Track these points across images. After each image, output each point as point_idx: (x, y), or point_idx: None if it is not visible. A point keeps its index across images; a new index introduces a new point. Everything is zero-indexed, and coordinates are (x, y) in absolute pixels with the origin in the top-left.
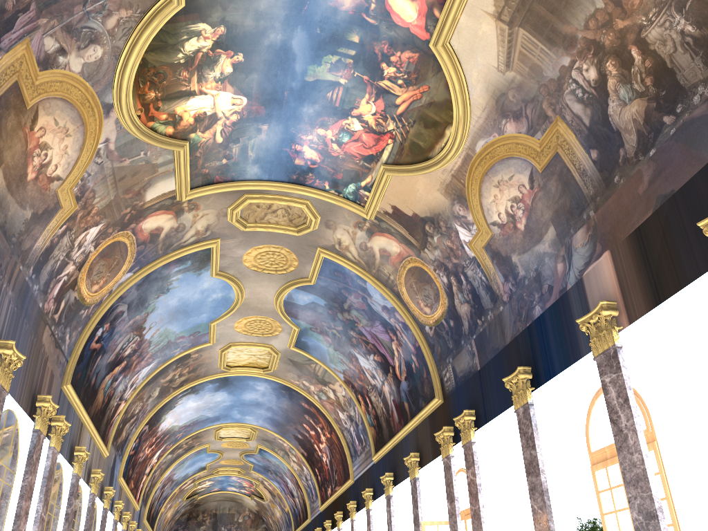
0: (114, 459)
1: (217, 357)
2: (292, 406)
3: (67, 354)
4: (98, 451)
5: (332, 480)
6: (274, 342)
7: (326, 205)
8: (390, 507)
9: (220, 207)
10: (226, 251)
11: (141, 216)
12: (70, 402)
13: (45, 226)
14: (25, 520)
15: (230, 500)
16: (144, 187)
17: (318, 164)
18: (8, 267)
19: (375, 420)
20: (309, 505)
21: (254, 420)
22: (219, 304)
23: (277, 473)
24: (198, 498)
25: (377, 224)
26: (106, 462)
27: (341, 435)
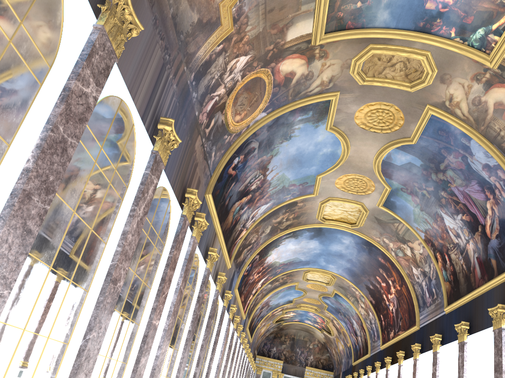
0: (233, 273)
1: (316, 209)
2: (370, 260)
3: (211, 169)
4: (224, 262)
5: (395, 326)
6: (365, 201)
7: (447, 56)
8: (464, 352)
9: (346, 58)
10: (342, 106)
11: (280, 57)
12: (209, 211)
13: (206, 38)
14: (168, 285)
15: (305, 330)
16: (287, 25)
17: (449, 7)
18: (175, 61)
19: (451, 276)
20: (370, 344)
21: (335, 268)
22: (327, 159)
23: (345, 315)
24: (283, 324)
25: (499, 74)
26: (228, 272)
27: (412, 288)
